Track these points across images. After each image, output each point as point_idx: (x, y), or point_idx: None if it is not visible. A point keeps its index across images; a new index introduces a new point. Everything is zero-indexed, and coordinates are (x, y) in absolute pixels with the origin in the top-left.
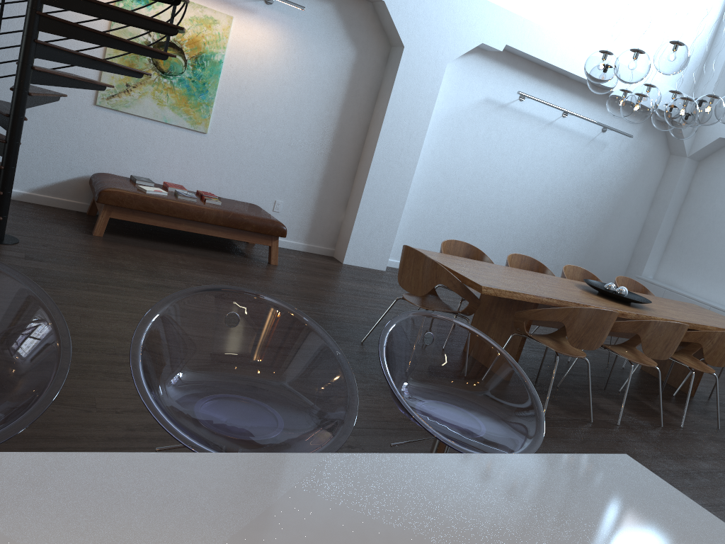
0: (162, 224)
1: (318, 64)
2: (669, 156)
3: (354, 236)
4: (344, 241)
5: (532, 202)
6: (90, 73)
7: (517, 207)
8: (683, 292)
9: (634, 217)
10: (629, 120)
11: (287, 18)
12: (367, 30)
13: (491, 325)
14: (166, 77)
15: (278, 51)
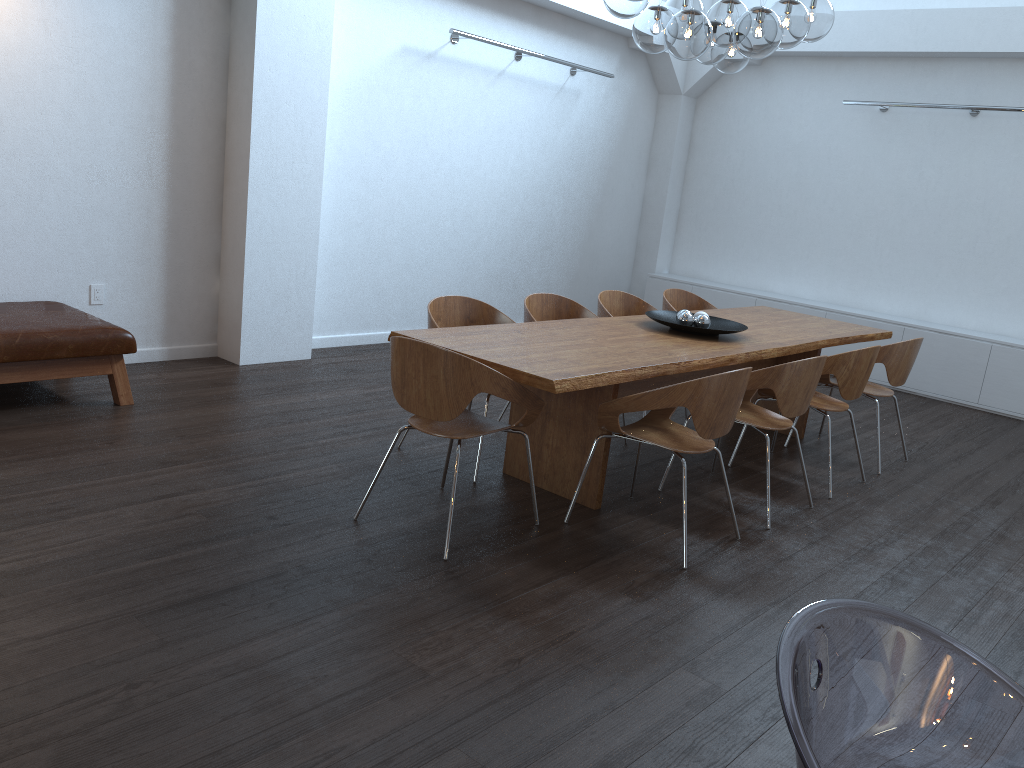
0: None
1: (108, 24)
2: (658, 96)
3: (248, 316)
4: (232, 328)
5: (499, 199)
6: None
7: (479, 211)
8: (715, 284)
9: (631, 193)
10: (682, 55)
11: None
12: None
13: (546, 425)
14: None
15: (22, 7)
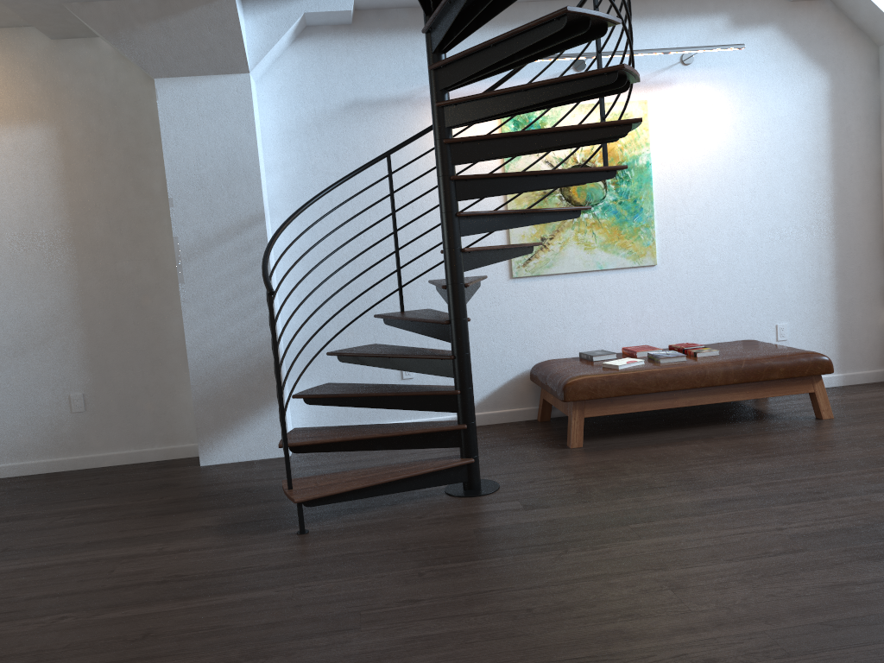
0: (653, 405)
1: (779, 114)
2: None
3: None
4: None
5: None
6: (496, 240)
7: None
8: None
9: None
10: None
11: (717, 71)
12: (834, 40)
13: None
14: (586, 211)
15: (718, 119)
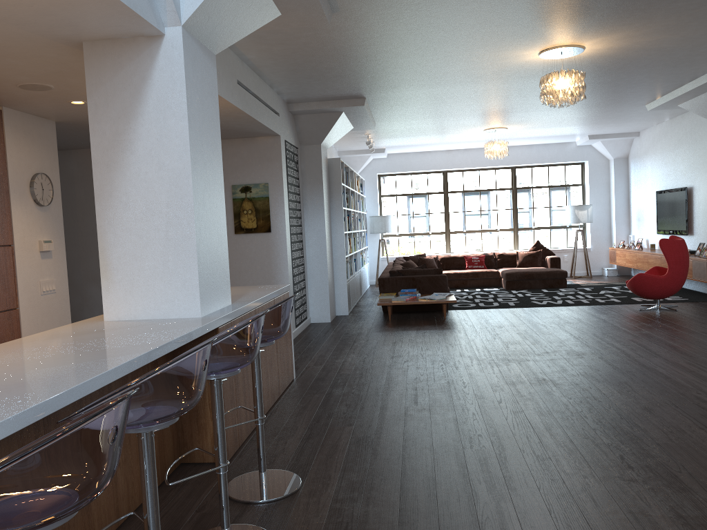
0: None
1: None
2: None
3: None
4: None
5: None
6: None
7: None
8: None
9: None
10: None
11: None
12: None
13: None
14: None
15: None
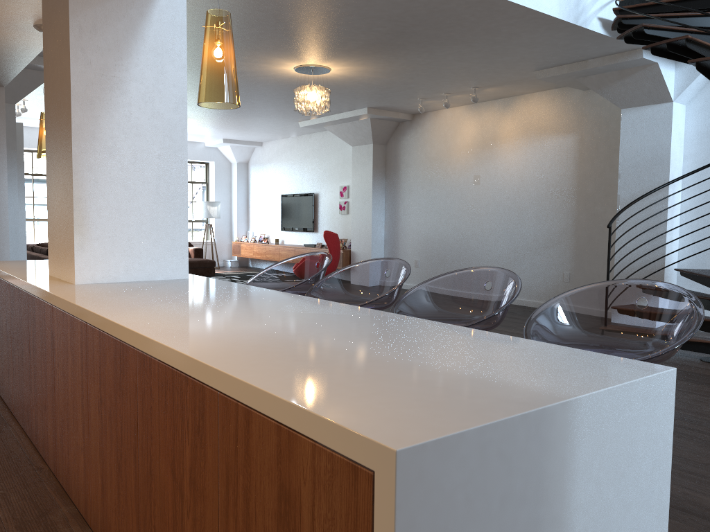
0: None
1: None
2: None
3: None
4: None
5: None
6: None
7: None
8: None
9: None
10: None
11: None
12: None
13: None
14: None
15: None
